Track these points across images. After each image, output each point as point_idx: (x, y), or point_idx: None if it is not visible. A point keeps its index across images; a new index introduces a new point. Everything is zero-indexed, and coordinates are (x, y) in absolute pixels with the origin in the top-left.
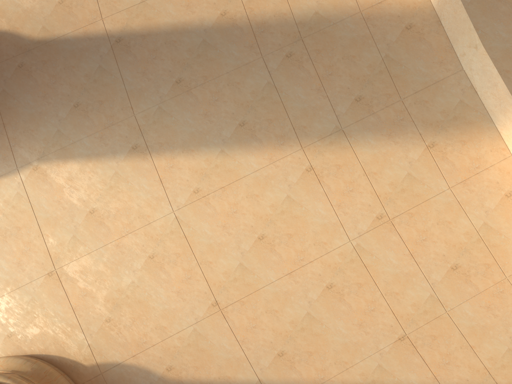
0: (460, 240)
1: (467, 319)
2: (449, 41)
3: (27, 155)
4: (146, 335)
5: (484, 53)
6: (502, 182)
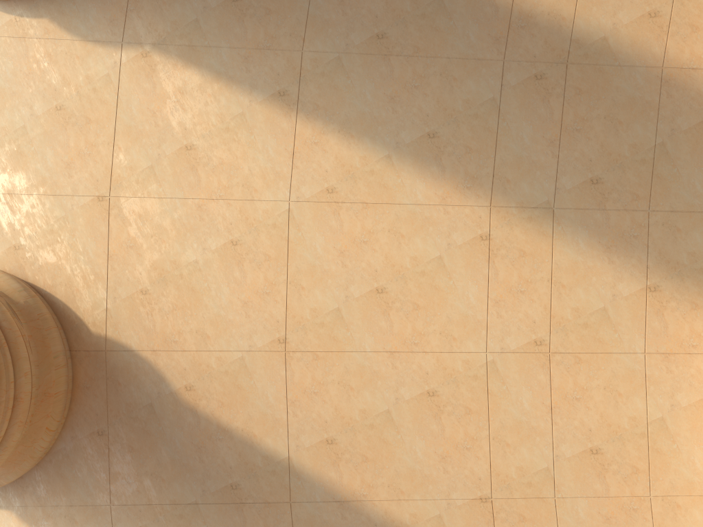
0: (621, 422)
1: (575, 519)
2: None
3: (142, 32)
4: (180, 333)
5: None
6: None
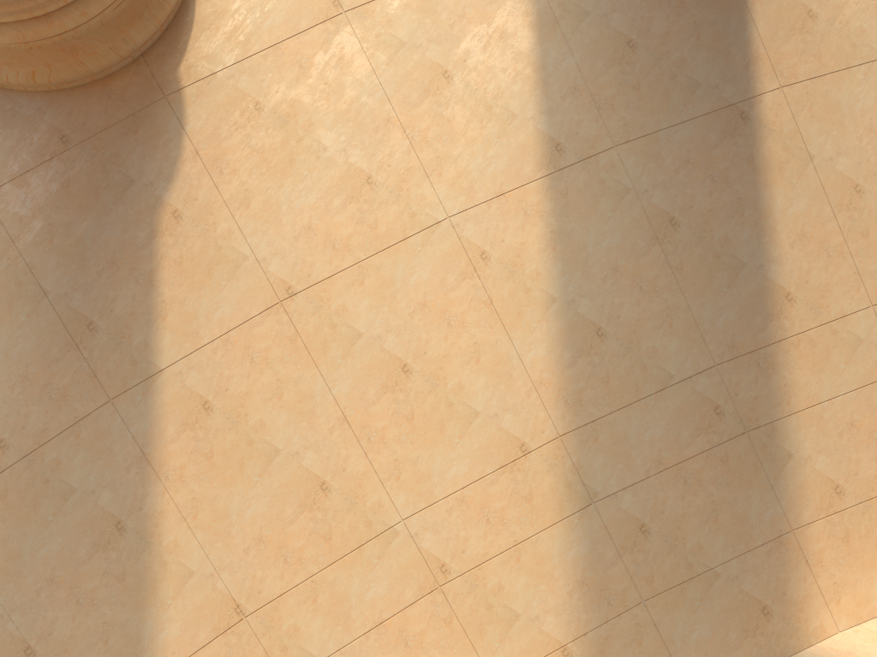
0: None
1: None
2: None
3: None
4: (233, 173)
5: None
6: None
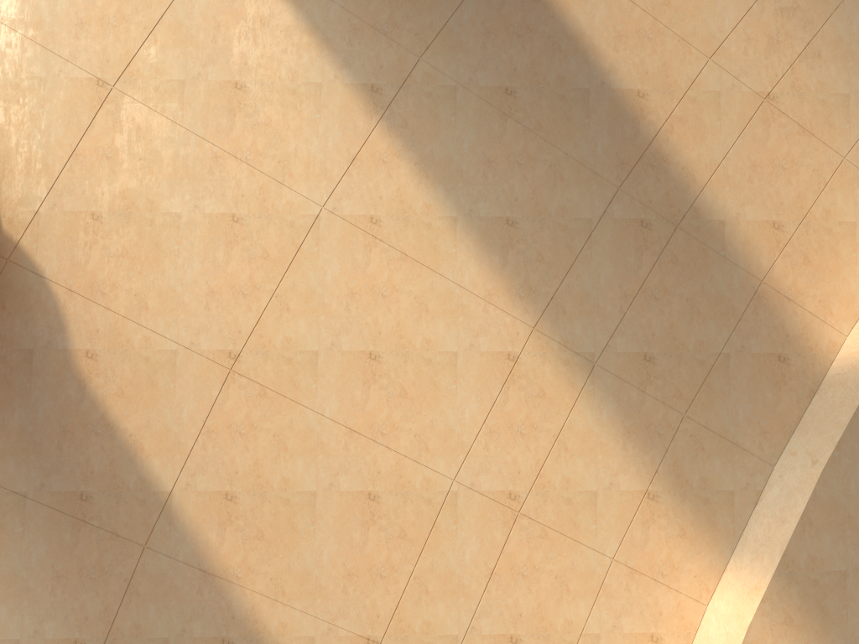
0: (555, 621)
1: None
2: (796, 423)
3: None
4: (115, 287)
5: (814, 479)
6: (665, 619)
